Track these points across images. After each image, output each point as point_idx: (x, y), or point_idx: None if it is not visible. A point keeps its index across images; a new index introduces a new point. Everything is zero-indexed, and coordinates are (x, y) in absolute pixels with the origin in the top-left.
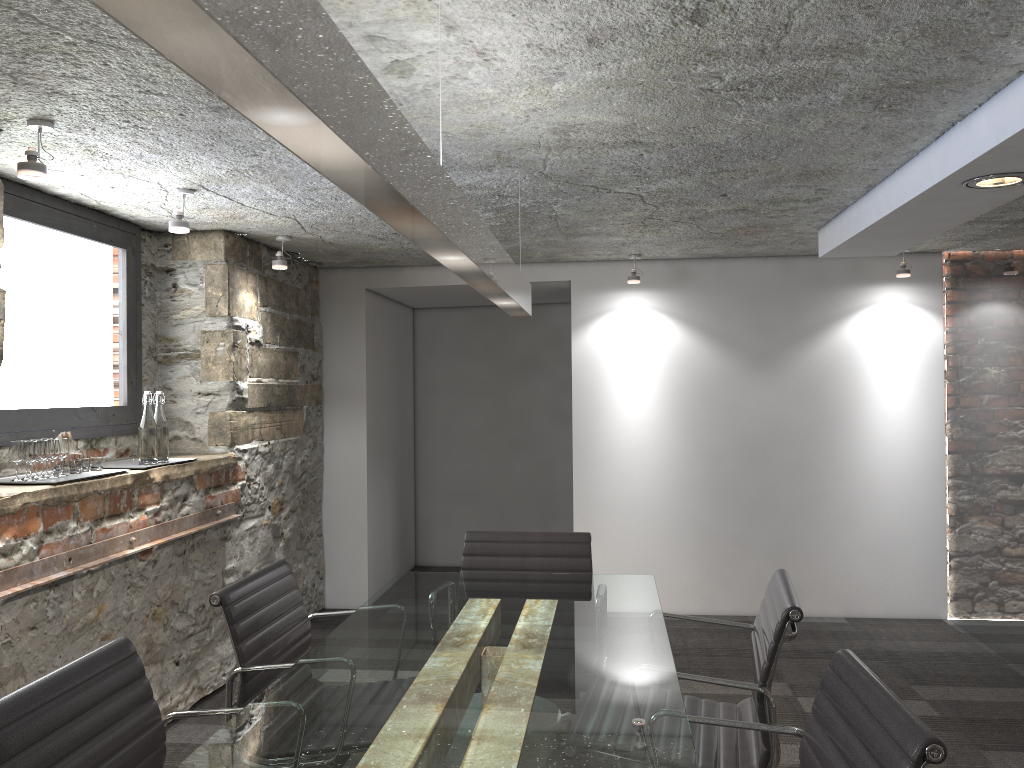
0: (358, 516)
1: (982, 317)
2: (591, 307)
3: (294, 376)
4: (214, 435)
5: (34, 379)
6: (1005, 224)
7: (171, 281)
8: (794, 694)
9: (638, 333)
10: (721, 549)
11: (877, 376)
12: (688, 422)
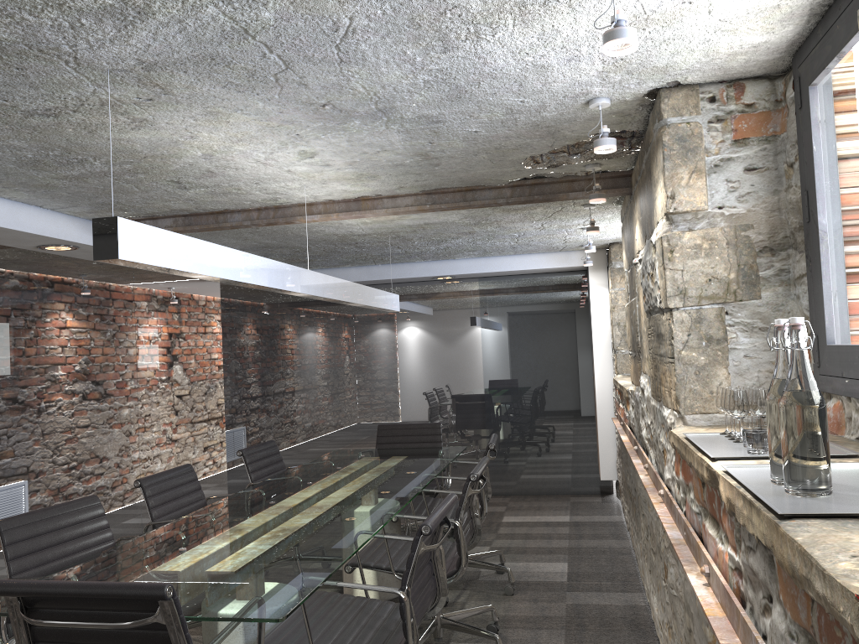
0: None
1: None
2: None
3: None
4: None
5: None
6: None
7: None
8: None
9: None
10: None
11: None
12: None
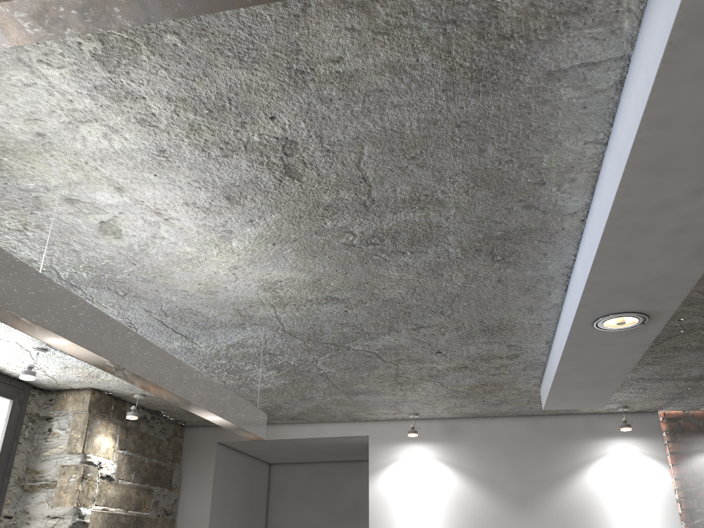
0: None
1: (692, 461)
2: (384, 456)
3: (145, 509)
4: None
5: None
6: (689, 381)
7: (48, 426)
8: None
9: (421, 478)
10: None
11: (621, 517)
12: None
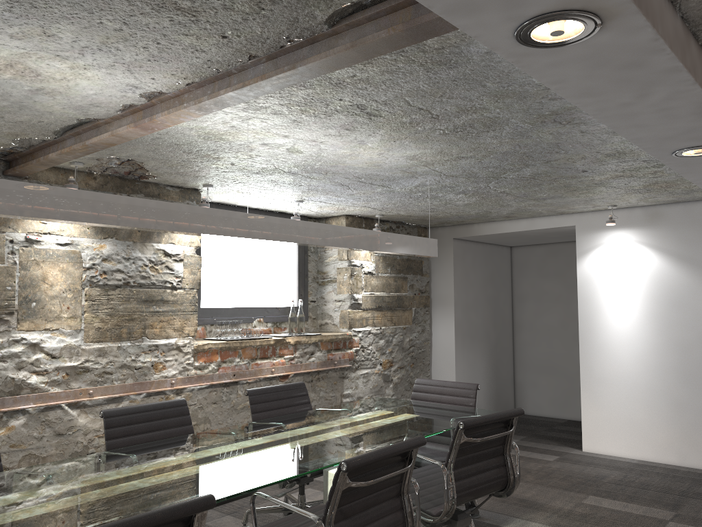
0: (450, 375)
1: None
2: (589, 242)
3: (403, 291)
4: (341, 322)
5: (243, 293)
6: None
7: None
8: (671, 519)
9: (623, 259)
10: (691, 418)
11: None
12: (662, 322)
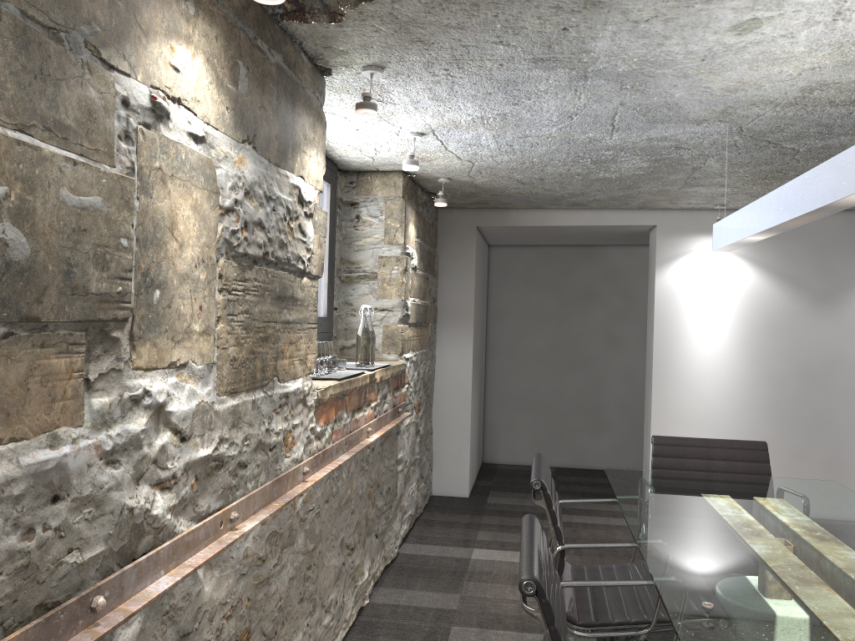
0: (463, 419)
1: None
2: (673, 248)
3: (426, 298)
4: (387, 345)
5: None
6: None
7: (355, 213)
8: None
9: (714, 272)
10: (781, 461)
11: None
12: (756, 350)
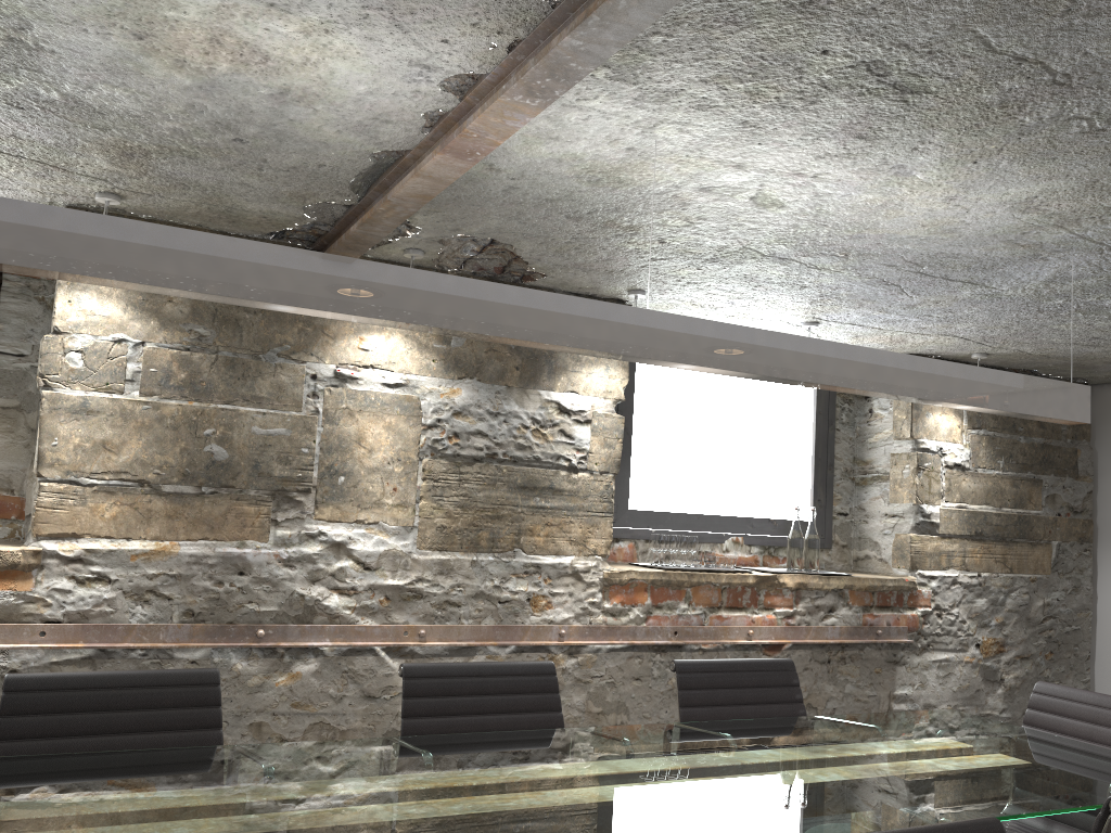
0: None
1: None
2: None
3: (1033, 506)
4: (896, 557)
5: (708, 490)
6: None
7: (867, 407)
8: None
9: None
10: None
11: None
12: None
